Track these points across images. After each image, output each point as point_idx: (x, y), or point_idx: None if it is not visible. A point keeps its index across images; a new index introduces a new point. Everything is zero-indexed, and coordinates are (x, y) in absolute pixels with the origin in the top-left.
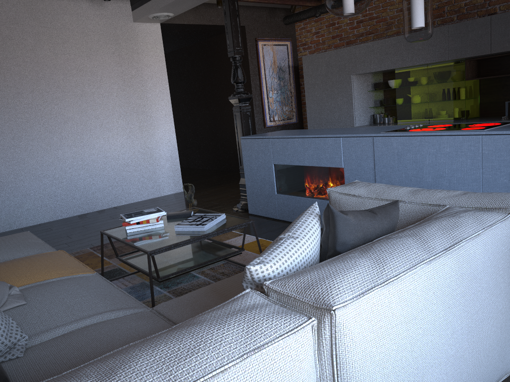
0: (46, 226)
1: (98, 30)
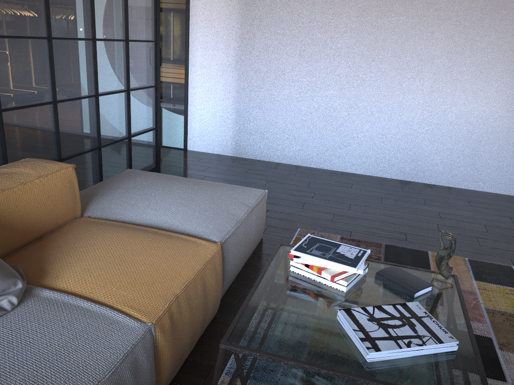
0: (354, 179)
1: None
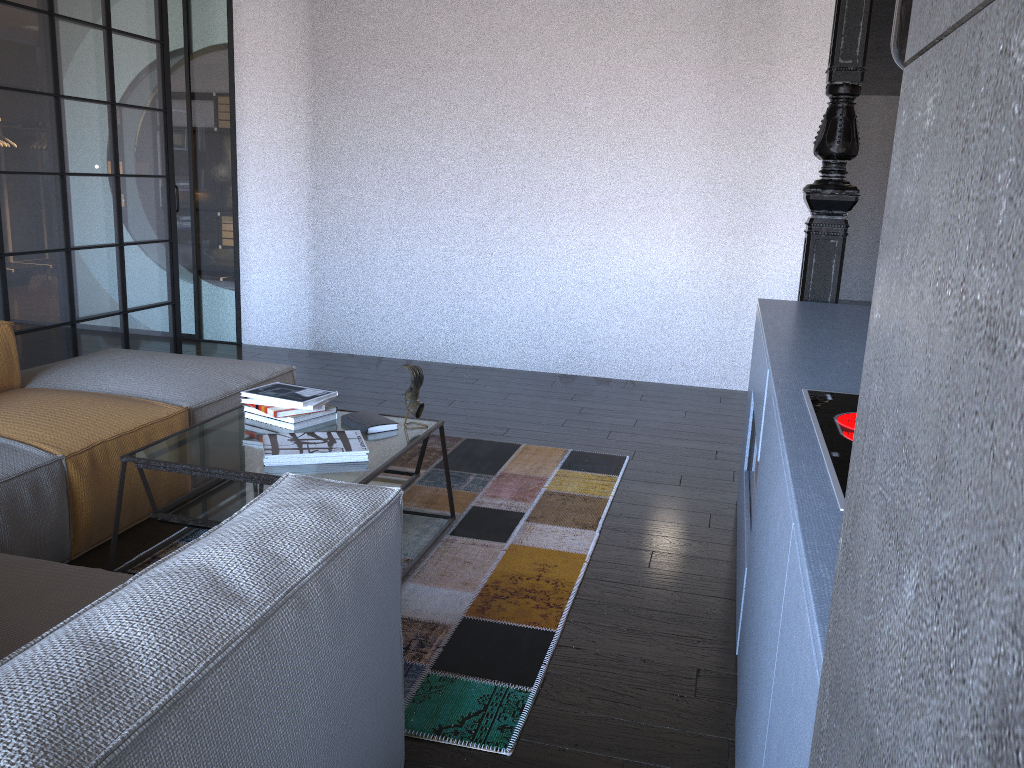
0: (486, 374)
1: (689, 9)
